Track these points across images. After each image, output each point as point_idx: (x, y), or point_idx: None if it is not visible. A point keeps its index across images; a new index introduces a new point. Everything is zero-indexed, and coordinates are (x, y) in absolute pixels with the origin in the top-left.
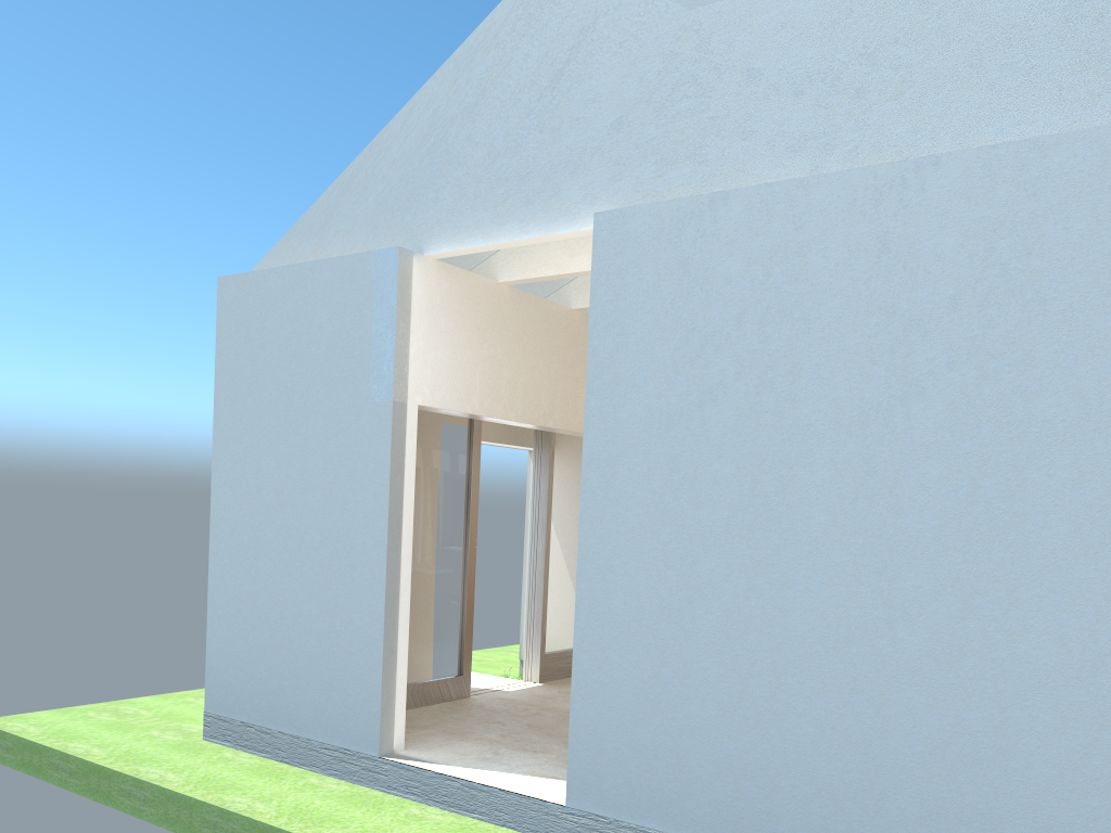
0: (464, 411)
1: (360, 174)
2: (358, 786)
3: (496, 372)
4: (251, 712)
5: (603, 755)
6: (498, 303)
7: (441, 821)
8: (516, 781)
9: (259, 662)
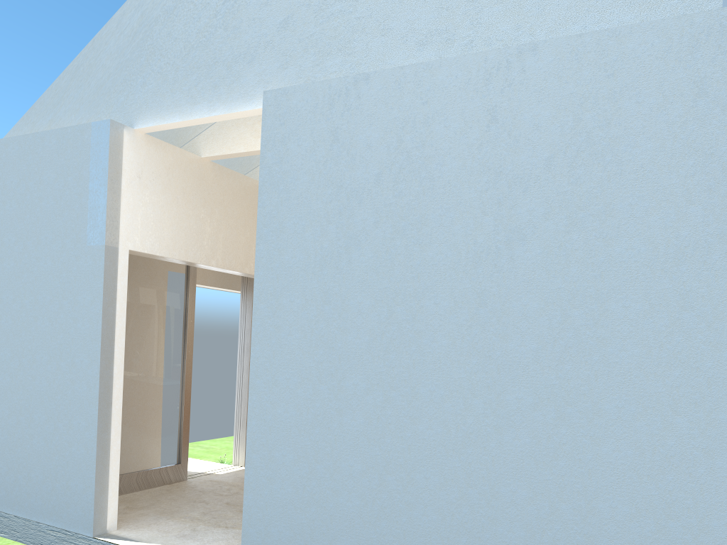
0: (172, 257)
1: (85, 63)
2: None
3: (199, 228)
4: None
5: (270, 537)
6: (201, 173)
7: None
8: None
9: None
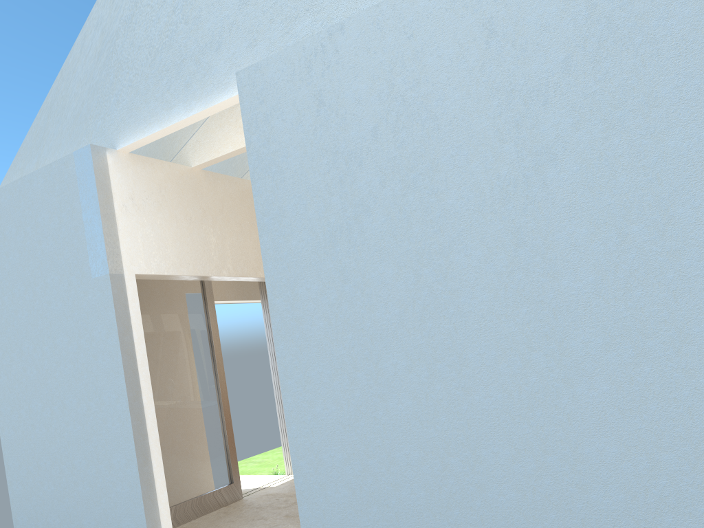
0: (181, 274)
1: (58, 97)
2: None
3: (204, 239)
4: None
5: None
6: (195, 183)
7: None
8: None
9: (51, 511)
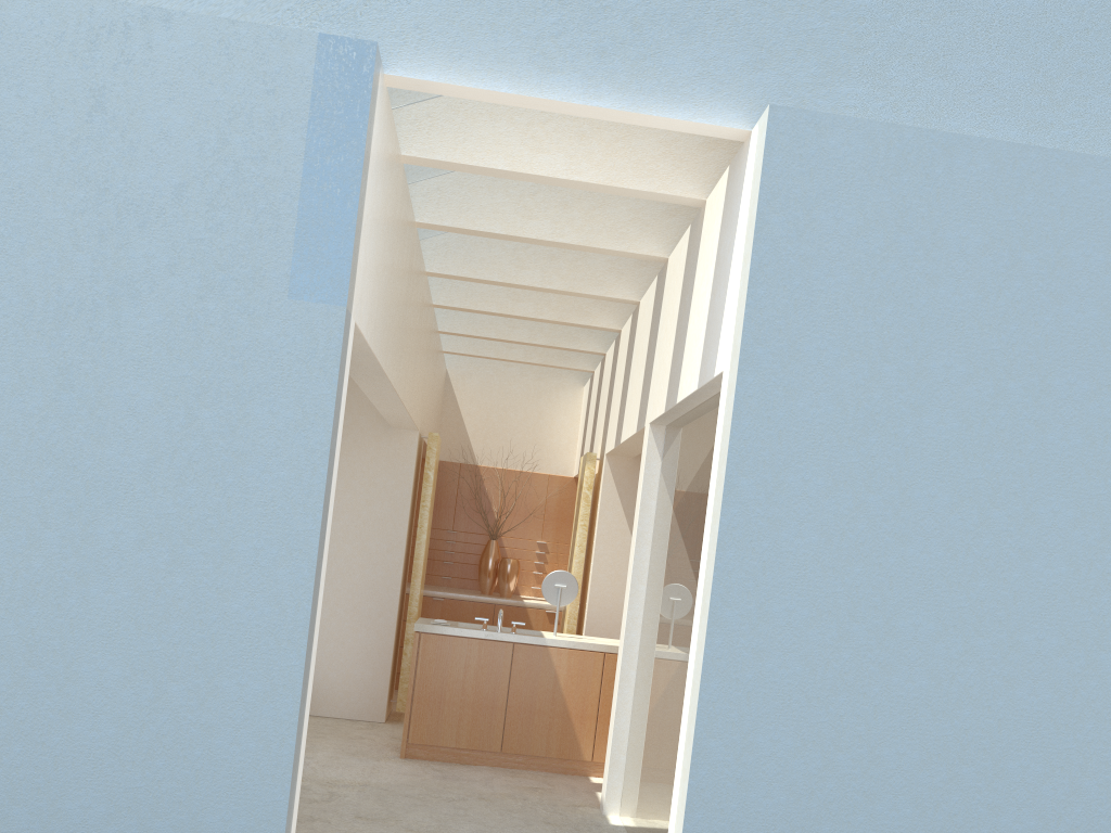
0: (369, 343)
1: None
2: None
3: (385, 291)
4: None
5: None
6: (398, 186)
7: None
8: None
9: None
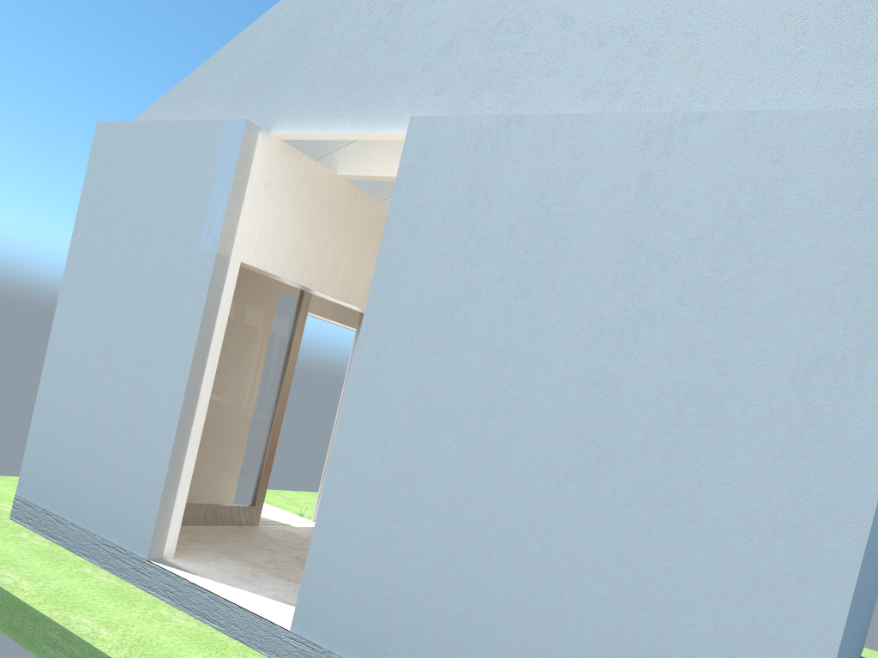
0: (285, 277)
1: (232, 54)
2: (125, 582)
3: (321, 251)
4: (52, 502)
5: (329, 592)
6: (334, 192)
7: (182, 625)
8: (258, 602)
9: (67, 460)
